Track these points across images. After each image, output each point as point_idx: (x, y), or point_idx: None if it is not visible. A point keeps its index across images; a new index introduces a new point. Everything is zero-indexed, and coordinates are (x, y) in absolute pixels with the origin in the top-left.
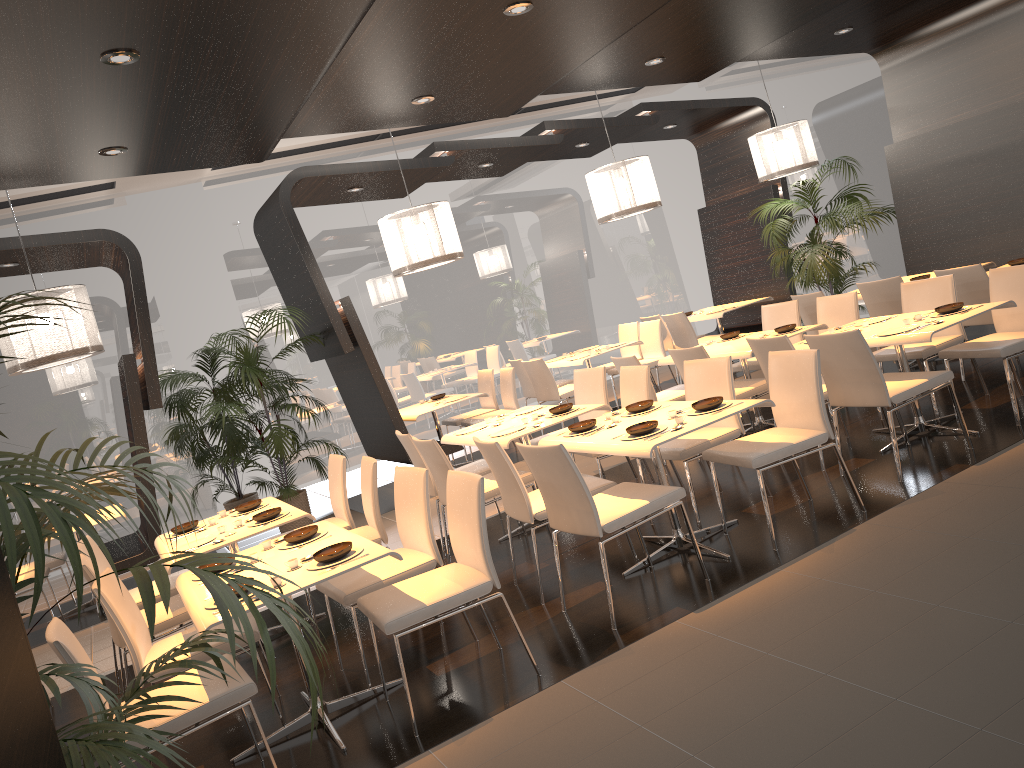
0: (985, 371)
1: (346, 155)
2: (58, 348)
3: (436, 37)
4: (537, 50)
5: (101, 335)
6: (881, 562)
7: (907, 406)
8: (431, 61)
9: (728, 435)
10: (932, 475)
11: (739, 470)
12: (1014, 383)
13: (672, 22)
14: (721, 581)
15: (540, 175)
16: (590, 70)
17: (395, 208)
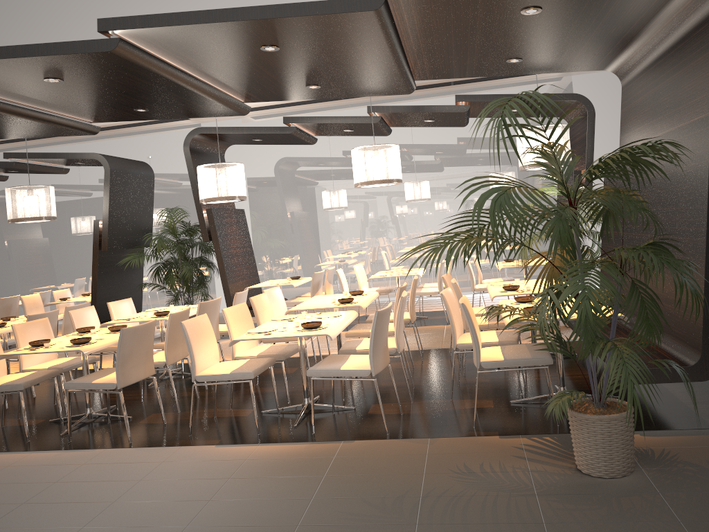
0: (486, 384)
1: (329, 107)
2: (19, 216)
3: (47, 90)
4: (141, 92)
5: (177, 199)
6: (26, 472)
7: (386, 388)
8: (83, 97)
9: (154, 363)
10: (198, 440)
11: (244, 389)
12: (442, 402)
13: (251, 71)
14: (22, 445)
15: (471, 131)
16: (269, 91)
17: (355, 145)
